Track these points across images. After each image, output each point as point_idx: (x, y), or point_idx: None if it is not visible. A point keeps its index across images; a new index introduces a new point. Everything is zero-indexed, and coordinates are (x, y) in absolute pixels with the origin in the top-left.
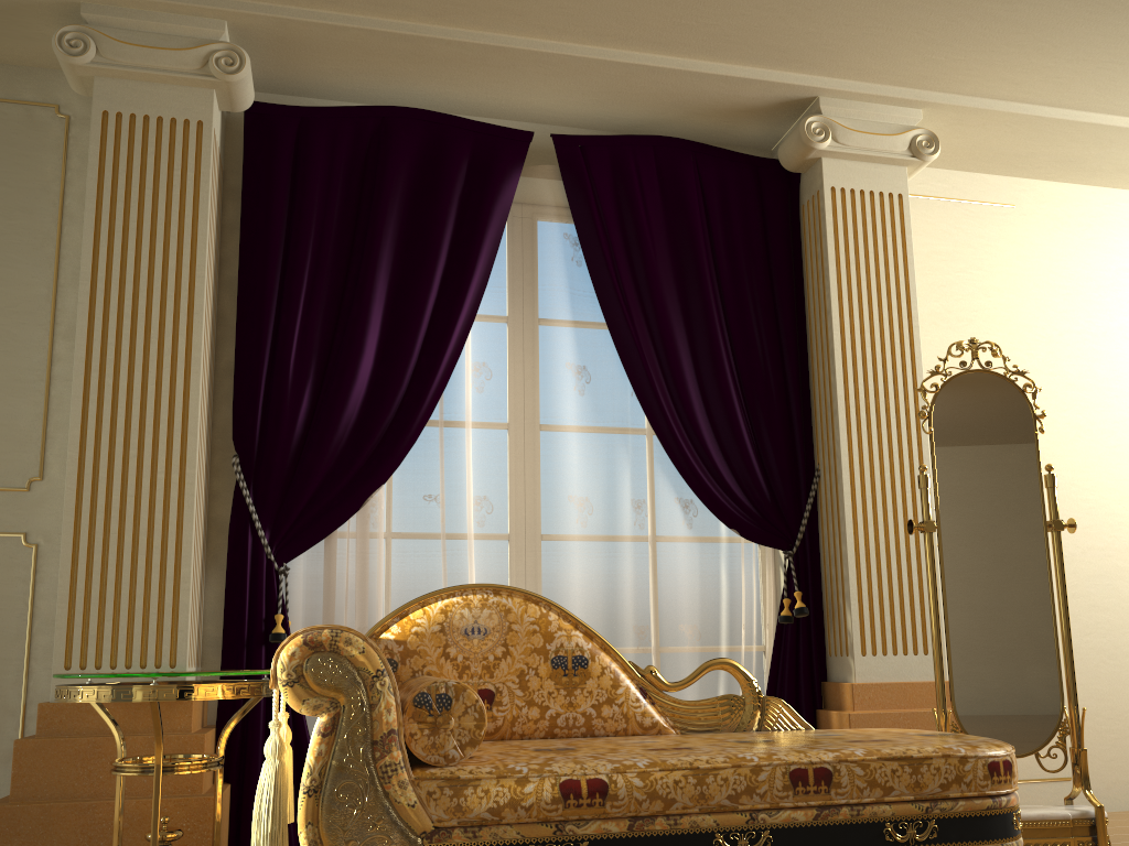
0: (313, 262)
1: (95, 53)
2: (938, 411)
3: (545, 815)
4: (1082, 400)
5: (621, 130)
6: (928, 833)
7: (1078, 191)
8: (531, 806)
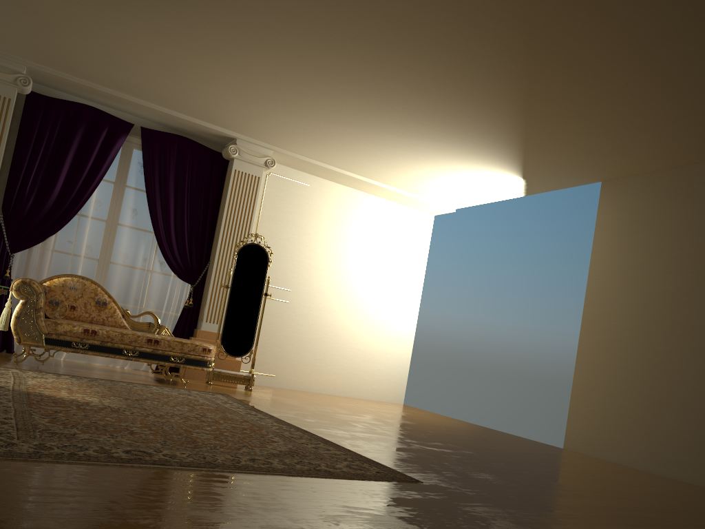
0: (43, 154)
1: None
2: (240, 253)
3: (78, 335)
4: (314, 256)
5: (170, 127)
6: (182, 361)
7: (335, 185)
8: (75, 332)
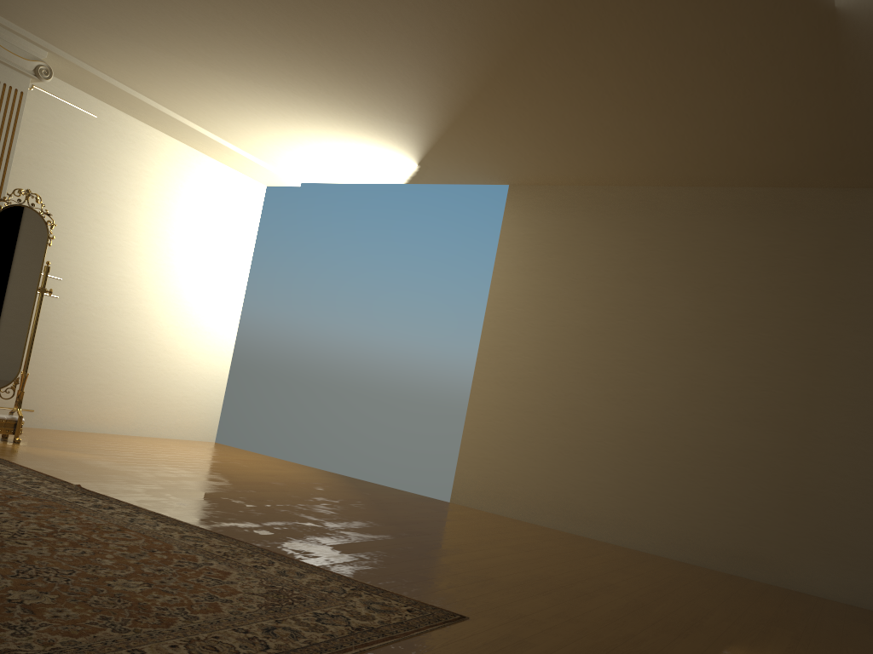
0: None
1: None
2: None
3: None
4: (101, 229)
5: None
6: None
7: (135, 122)
8: None
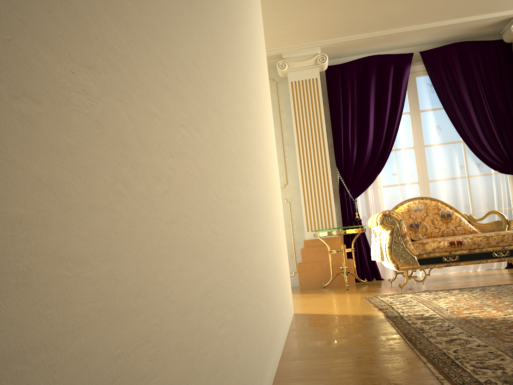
0: (351, 111)
1: (287, 66)
2: None
3: (446, 250)
4: None
5: (442, 41)
6: None
7: None
8: (442, 248)
